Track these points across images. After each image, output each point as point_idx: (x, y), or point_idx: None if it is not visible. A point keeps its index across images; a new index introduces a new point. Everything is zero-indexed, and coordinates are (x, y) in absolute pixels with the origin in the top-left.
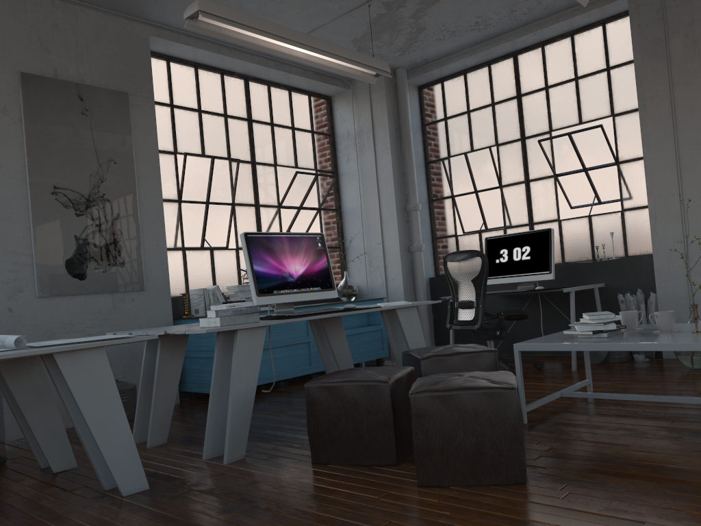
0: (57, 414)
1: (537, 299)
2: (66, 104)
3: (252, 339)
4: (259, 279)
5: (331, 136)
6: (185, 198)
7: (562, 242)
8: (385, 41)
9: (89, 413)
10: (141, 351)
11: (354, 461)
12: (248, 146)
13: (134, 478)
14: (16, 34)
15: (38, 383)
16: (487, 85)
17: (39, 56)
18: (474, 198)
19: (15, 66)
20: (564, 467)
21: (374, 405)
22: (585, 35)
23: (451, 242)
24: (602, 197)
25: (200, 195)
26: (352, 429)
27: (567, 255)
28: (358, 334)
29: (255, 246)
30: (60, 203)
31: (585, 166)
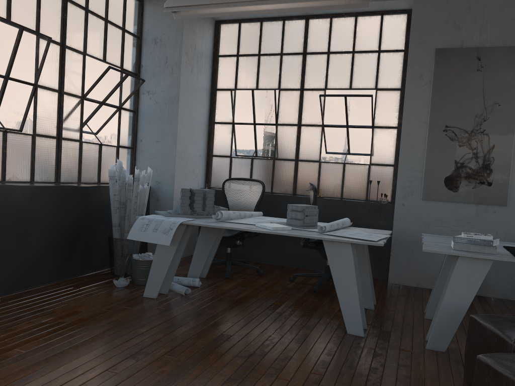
0: (367, 274)
1: None
2: (465, 65)
3: (473, 266)
4: None
5: None
6: None
7: None
8: None
9: (335, 278)
10: None
11: None
12: None
13: (355, 326)
14: (437, 22)
15: (360, 253)
16: None
17: (451, 34)
18: None
19: (433, 45)
20: None
21: None
22: None
23: None
24: None
25: None
26: None
27: None
28: None
29: None
30: (447, 137)
31: None
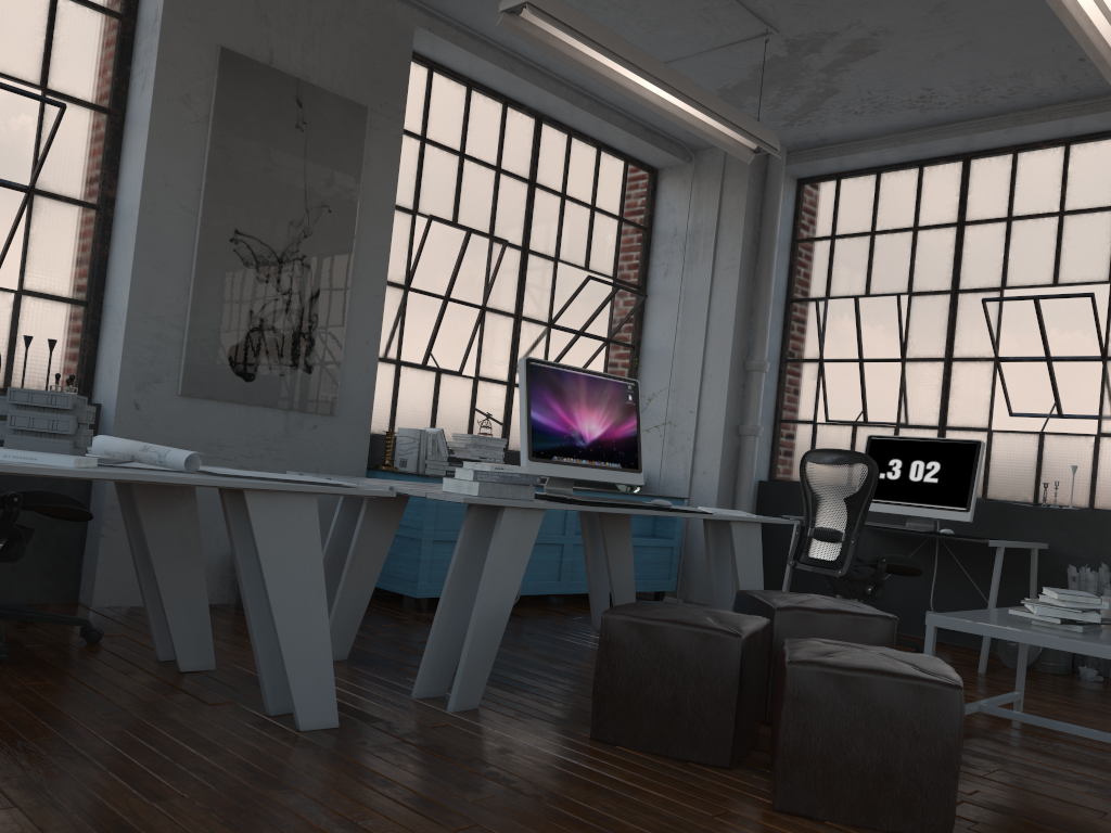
0: (203, 581)
1: (931, 548)
2: (277, 108)
3: (522, 525)
4: (536, 433)
5: (647, 231)
6: (415, 284)
7: (988, 466)
8: (770, 100)
9: (276, 592)
10: None
11: (660, 748)
12: (523, 222)
13: (320, 706)
14: None
15: (185, 528)
16: (912, 197)
17: (252, 27)
18: (856, 370)
19: (215, 35)
20: (1006, 827)
21: (711, 668)
22: (1089, 149)
23: (804, 431)
24: (1065, 407)
25: (438, 285)
26: (668, 699)
27: (993, 488)
28: (637, 547)
29: (538, 382)
30: (239, 258)
31: (1050, 353)
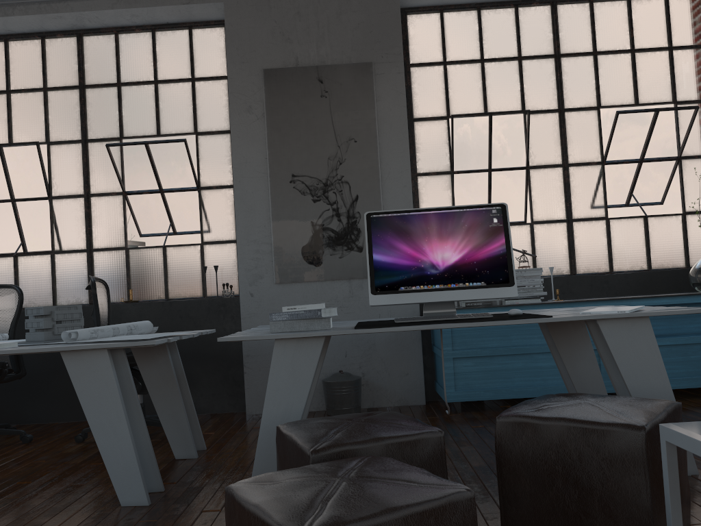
0: (180, 403)
1: None
2: (305, 90)
3: (298, 352)
4: (379, 271)
5: None
6: (458, 168)
7: None
8: None
9: (90, 414)
10: (380, 342)
11: None
12: (554, 90)
13: (133, 490)
14: (261, 34)
15: (164, 371)
16: None
17: (281, 49)
18: None
19: (259, 64)
20: None
21: None
22: None
23: None
24: None
25: (478, 162)
26: None
27: None
28: None
29: (380, 230)
30: (297, 191)
31: None
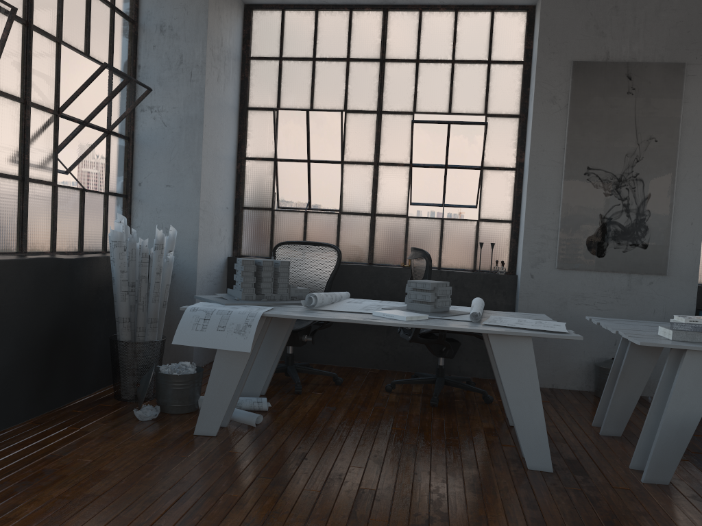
0: None
1: None
2: (612, 86)
3: None
4: None
5: None
6: None
7: None
8: None
9: (509, 389)
10: None
11: None
12: None
13: (540, 457)
14: (575, 25)
15: None
16: None
17: (593, 42)
18: None
19: (569, 56)
20: None
21: None
22: None
23: None
24: None
25: None
26: None
27: None
28: None
29: None
30: (590, 183)
31: None
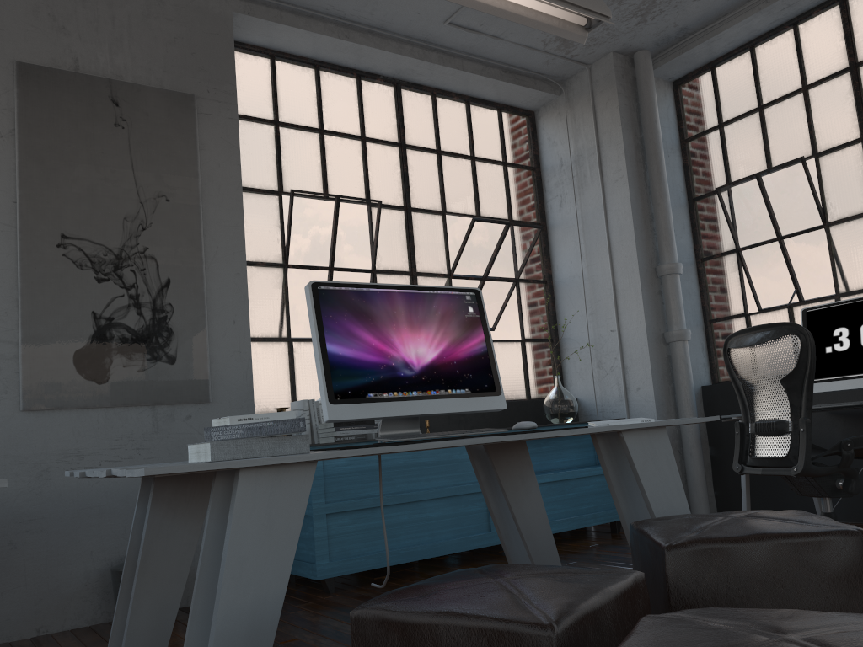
0: None
1: None
2: (90, 110)
3: (277, 491)
4: (338, 369)
5: (535, 170)
6: (293, 261)
7: None
8: None
9: None
10: None
11: None
12: (400, 183)
13: None
14: (15, 7)
15: None
16: (793, 58)
17: (50, 39)
18: (777, 250)
19: (9, 53)
20: None
21: None
22: None
23: (738, 325)
24: None
25: (318, 257)
26: None
27: None
28: (576, 479)
29: (332, 308)
30: (70, 261)
31: None
